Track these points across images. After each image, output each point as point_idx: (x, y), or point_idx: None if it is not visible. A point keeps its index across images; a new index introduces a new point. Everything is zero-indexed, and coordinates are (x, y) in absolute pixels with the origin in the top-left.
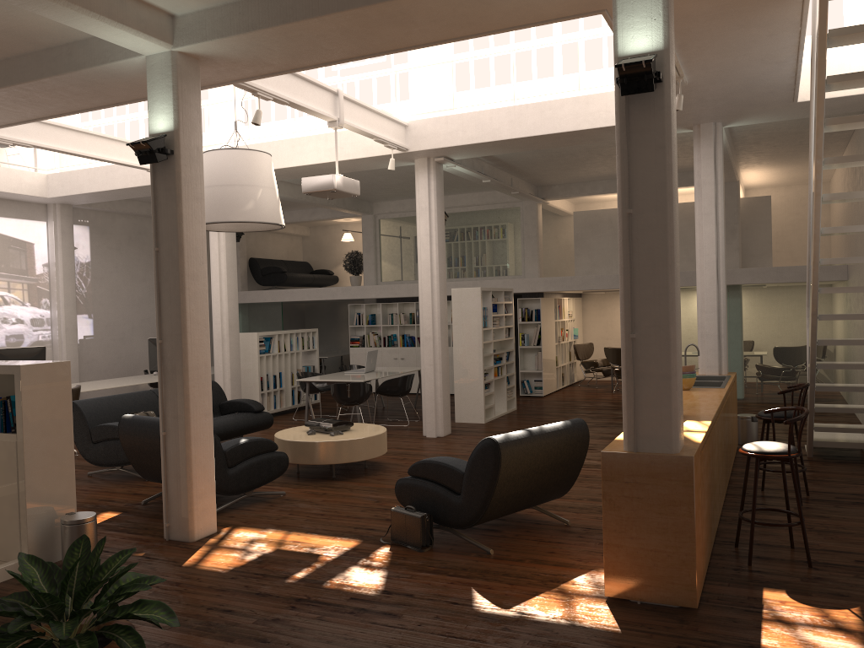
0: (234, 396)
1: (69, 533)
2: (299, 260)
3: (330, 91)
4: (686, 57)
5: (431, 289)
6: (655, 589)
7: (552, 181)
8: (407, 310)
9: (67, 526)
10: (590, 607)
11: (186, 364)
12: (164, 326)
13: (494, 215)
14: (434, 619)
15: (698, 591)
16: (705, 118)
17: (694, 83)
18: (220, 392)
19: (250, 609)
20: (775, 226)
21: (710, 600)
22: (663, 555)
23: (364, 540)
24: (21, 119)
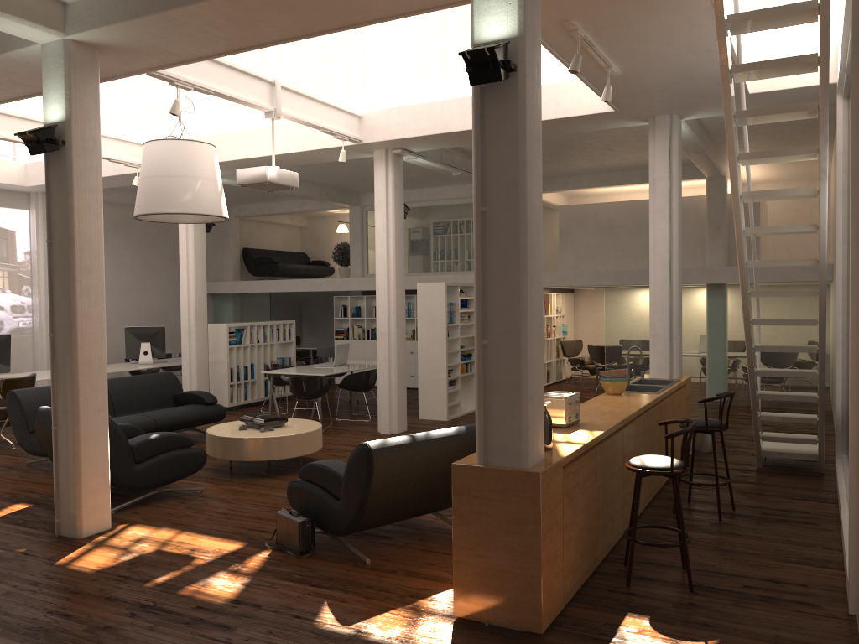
0: (200, 386)
1: None
2: (297, 250)
3: (266, 81)
4: (606, 46)
5: (387, 284)
6: (501, 611)
7: None
8: None
9: None
10: (433, 628)
11: (76, 358)
12: (55, 320)
13: None
14: (265, 634)
15: (545, 616)
16: (658, 110)
17: (629, 74)
18: (176, 383)
19: (89, 615)
20: (773, 223)
21: (564, 625)
22: (510, 576)
23: (249, 543)
24: None
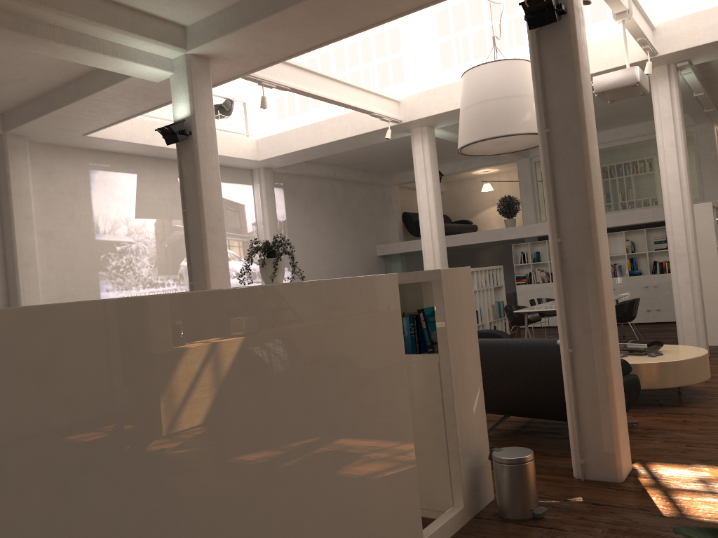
0: None
1: (513, 475)
2: None
3: None
4: None
5: (682, 203)
6: None
7: None
8: None
9: (509, 466)
10: None
11: (599, 264)
12: (562, 222)
13: None
14: None
15: None
16: None
17: None
18: None
19: None
20: None
21: None
22: None
23: None
24: (306, 46)
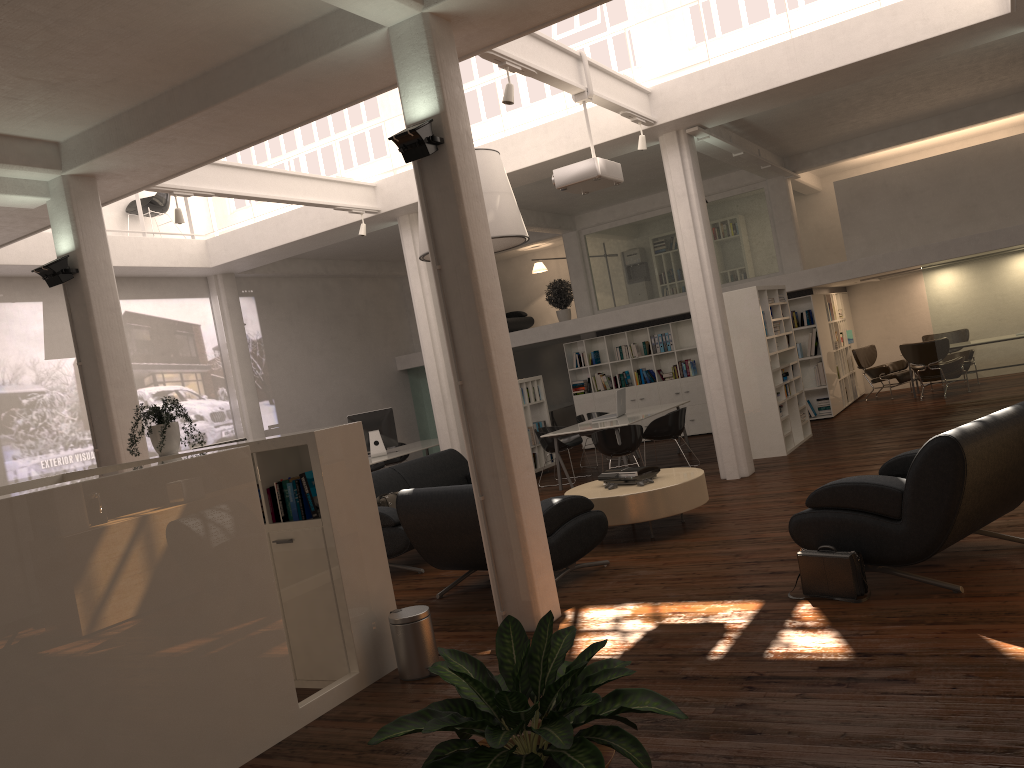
0: None
1: (405, 635)
2: None
3: (572, 56)
4: None
5: (705, 294)
6: None
7: (804, 147)
8: (637, 339)
9: (400, 626)
10: None
11: (499, 405)
12: (462, 363)
13: (731, 204)
14: (967, 679)
15: None
16: None
17: None
18: (463, 461)
19: (693, 697)
20: None
21: None
22: None
23: (765, 599)
24: (212, 155)
